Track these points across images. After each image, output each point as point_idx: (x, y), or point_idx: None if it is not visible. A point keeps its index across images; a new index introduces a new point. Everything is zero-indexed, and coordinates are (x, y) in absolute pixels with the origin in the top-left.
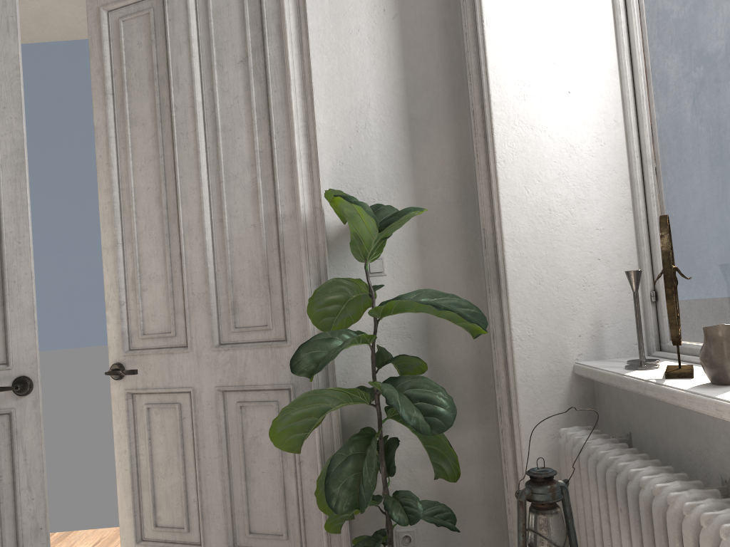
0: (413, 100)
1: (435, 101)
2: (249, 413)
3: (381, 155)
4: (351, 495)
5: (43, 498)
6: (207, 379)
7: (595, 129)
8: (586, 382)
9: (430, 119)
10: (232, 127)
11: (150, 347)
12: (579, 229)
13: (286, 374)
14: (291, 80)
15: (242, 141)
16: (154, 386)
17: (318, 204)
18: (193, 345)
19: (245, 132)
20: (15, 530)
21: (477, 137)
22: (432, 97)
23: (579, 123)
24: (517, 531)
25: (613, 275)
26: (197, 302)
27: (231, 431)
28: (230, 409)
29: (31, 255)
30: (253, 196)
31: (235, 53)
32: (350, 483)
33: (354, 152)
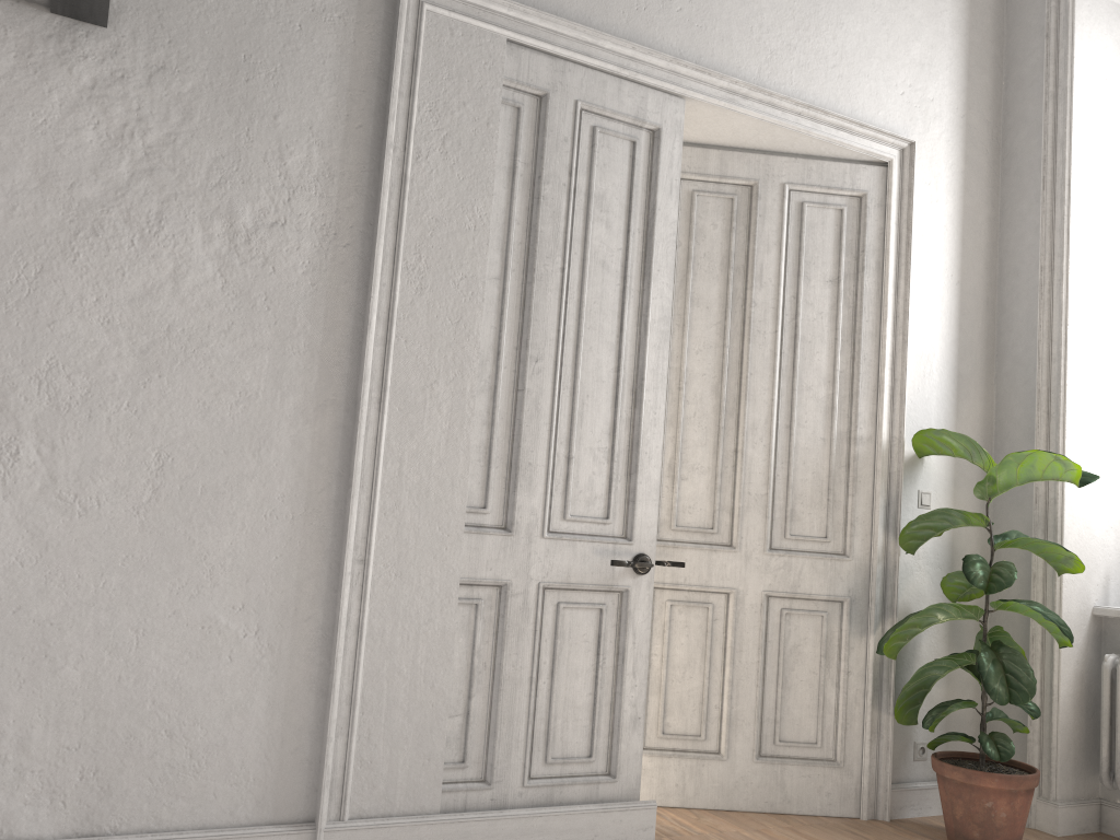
0: (961, 359)
1: (975, 364)
2: (793, 621)
3: (937, 401)
4: (1005, 691)
5: (645, 685)
6: (754, 582)
7: (1117, 427)
8: (1097, 622)
9: (971, 379)
10: (811, 339)
11: (684, 540)
12: (1103, 502)
13: (843, 586)
14: (887, 317)
15: (820, 356)
16: (686, 582)
17: (897, 434)
18: (742, 545)
19: (826, 348)
20: (611, 719)
21: (1040, 411)
22: (973, 361)
23: (1110, 420)
24: (1037, 739)
25: (1117, 541)
26: (753, 503)
27: (770, 637)
28: (772, 615)
29: (663, 428)
30: (826, 411)
31: (825, 271)
32: (1003, 681)
33: (920, 393)
